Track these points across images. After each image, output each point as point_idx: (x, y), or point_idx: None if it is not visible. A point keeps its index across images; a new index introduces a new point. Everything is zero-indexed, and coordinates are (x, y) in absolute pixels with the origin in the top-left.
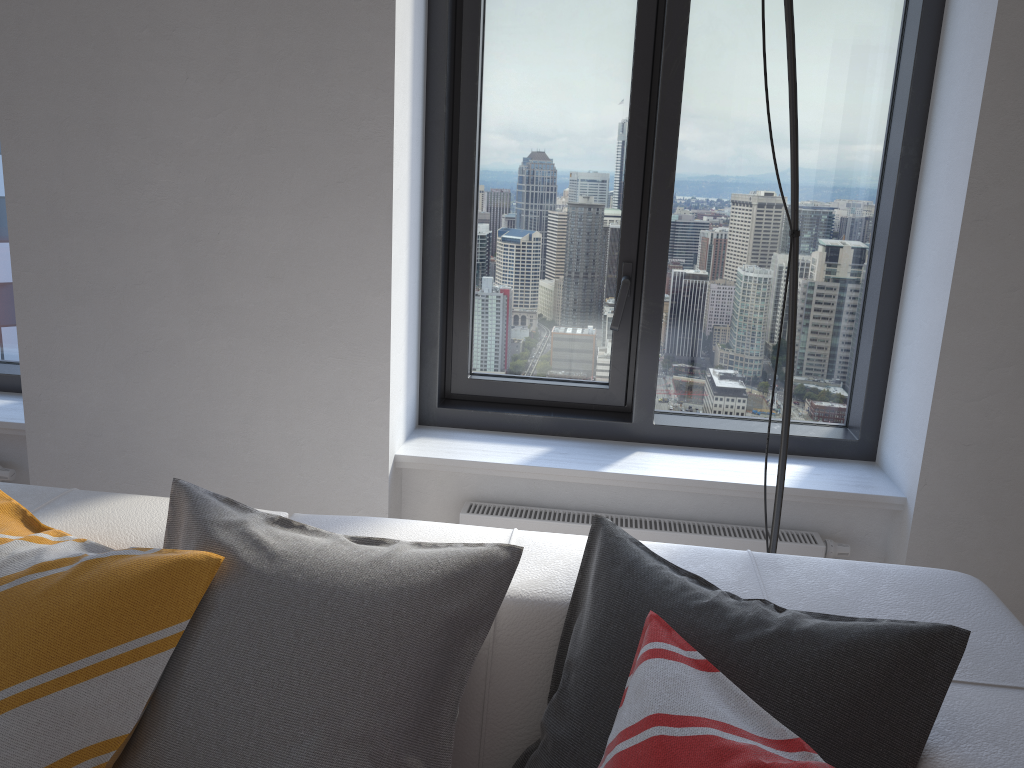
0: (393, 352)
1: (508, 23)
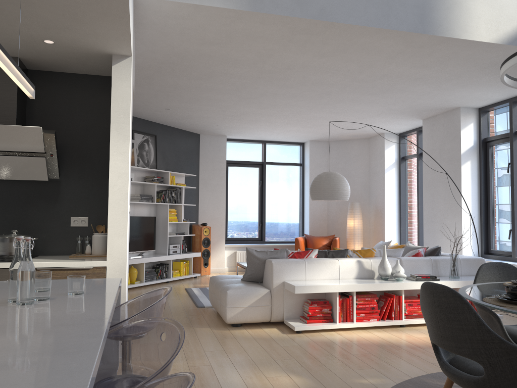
0: (463, 240)
1: (495, 185)
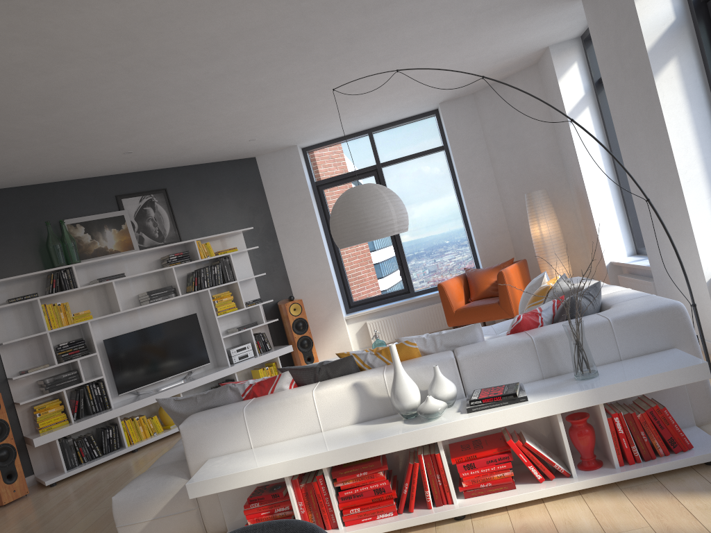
0: (699, 237)
1: None
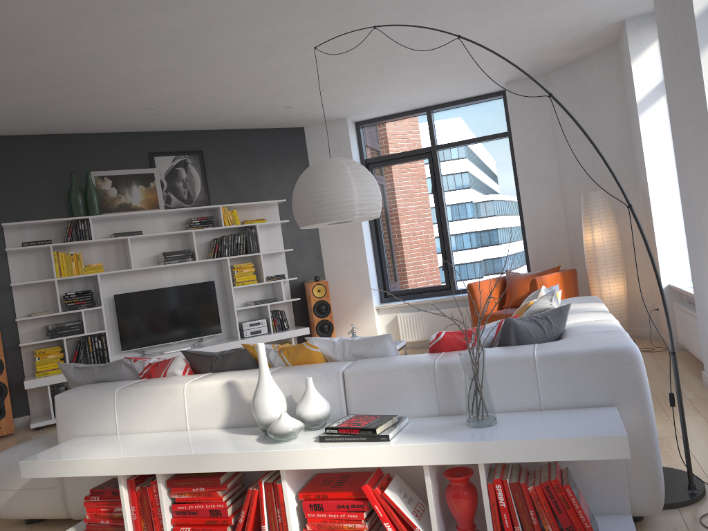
0: None
1: None
